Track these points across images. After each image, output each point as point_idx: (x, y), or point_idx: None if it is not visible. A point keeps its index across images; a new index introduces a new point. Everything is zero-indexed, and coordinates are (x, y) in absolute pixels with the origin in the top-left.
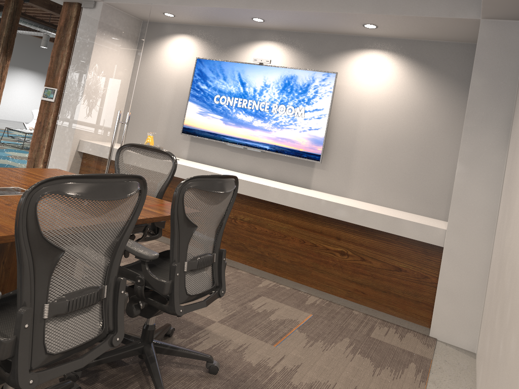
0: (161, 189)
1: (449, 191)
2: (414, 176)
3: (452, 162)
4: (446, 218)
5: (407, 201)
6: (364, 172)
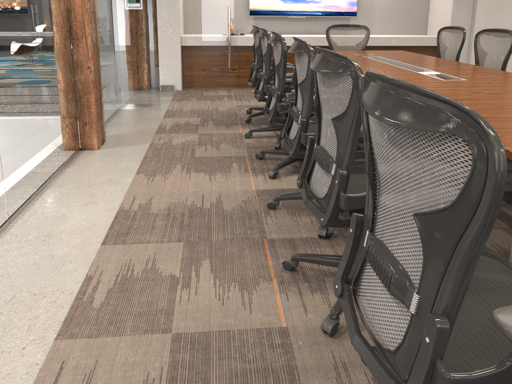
0: (364, 46)
1: (425, 18)
2: (407, 14)
3: (426, 2)
4: (424, 33)
5: (405, 29)
6: (380, 18)
